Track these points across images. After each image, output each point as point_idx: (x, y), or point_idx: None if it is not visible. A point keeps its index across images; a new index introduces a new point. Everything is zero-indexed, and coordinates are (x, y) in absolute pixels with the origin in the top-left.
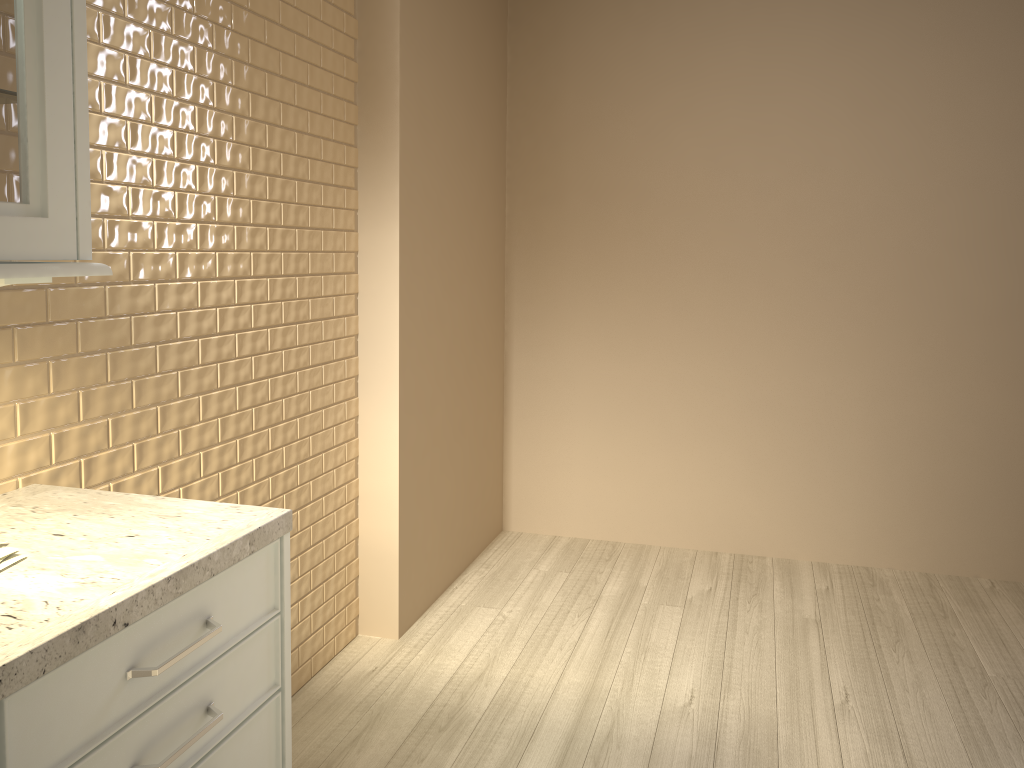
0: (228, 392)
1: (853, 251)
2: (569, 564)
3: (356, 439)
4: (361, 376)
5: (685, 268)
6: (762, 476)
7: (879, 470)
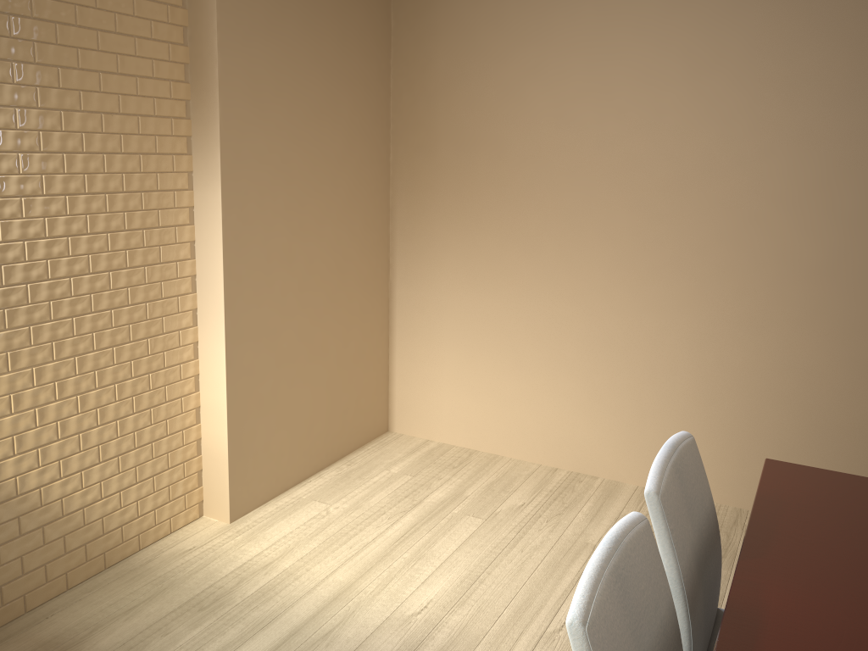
0: (19, 331)
1: (683, 204)
2: (419, 468)
3: (195, 360)
4: (199, 309)
5: (535, 214)
6: (597, 406)
7: (701, 410)
